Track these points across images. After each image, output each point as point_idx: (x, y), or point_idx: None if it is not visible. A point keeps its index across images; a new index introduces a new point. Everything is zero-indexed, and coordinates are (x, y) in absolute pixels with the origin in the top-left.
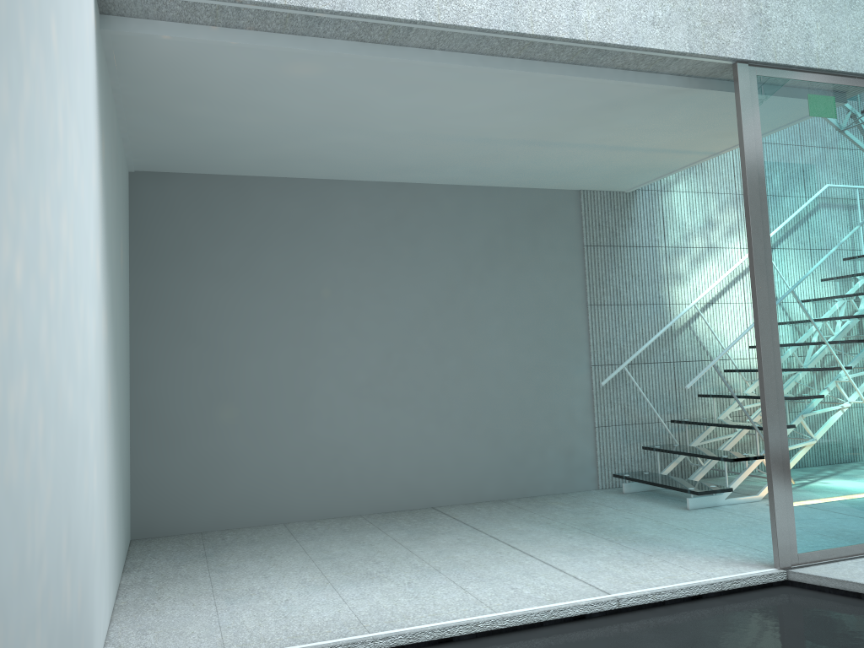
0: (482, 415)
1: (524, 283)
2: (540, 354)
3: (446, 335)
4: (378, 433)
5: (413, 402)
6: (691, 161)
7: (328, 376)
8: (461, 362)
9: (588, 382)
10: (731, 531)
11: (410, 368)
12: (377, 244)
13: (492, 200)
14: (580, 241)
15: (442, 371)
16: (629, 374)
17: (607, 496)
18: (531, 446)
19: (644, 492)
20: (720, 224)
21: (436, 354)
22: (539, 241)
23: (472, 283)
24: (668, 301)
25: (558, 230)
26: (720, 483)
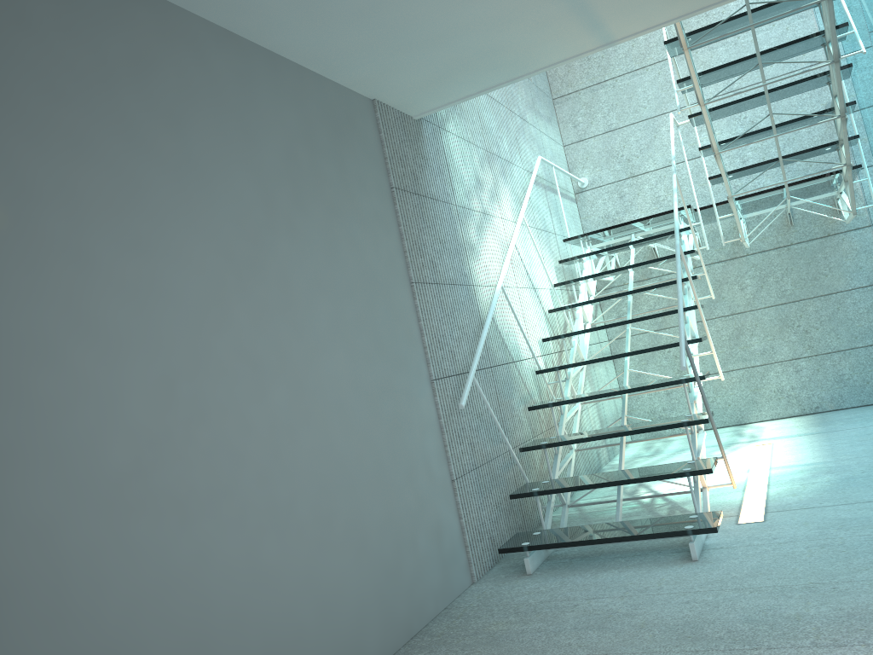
0: (337, 496)
1: (343, 240)
2: (381, 367)
3: (261, 335)
4: (177, 597)
5: (231, 497)
6: (567, 55)
7: (34, 466)
8: (292, 391)
9: (433, 408)
10: (871, 564)
11: (214, 415)
12: (106, 110)
13: (281, 79)
14: (386, 180)
15: (268, 415)
16: (478, 386)
17: (526, 586)
18: (401, 537)
19: (546, 563)
20: (484, 186)
21: (252, 379)
22: (347, 170)
23: (280, 229)
24: (471, 282)
25: (363, 157)
26: (579, 523)
